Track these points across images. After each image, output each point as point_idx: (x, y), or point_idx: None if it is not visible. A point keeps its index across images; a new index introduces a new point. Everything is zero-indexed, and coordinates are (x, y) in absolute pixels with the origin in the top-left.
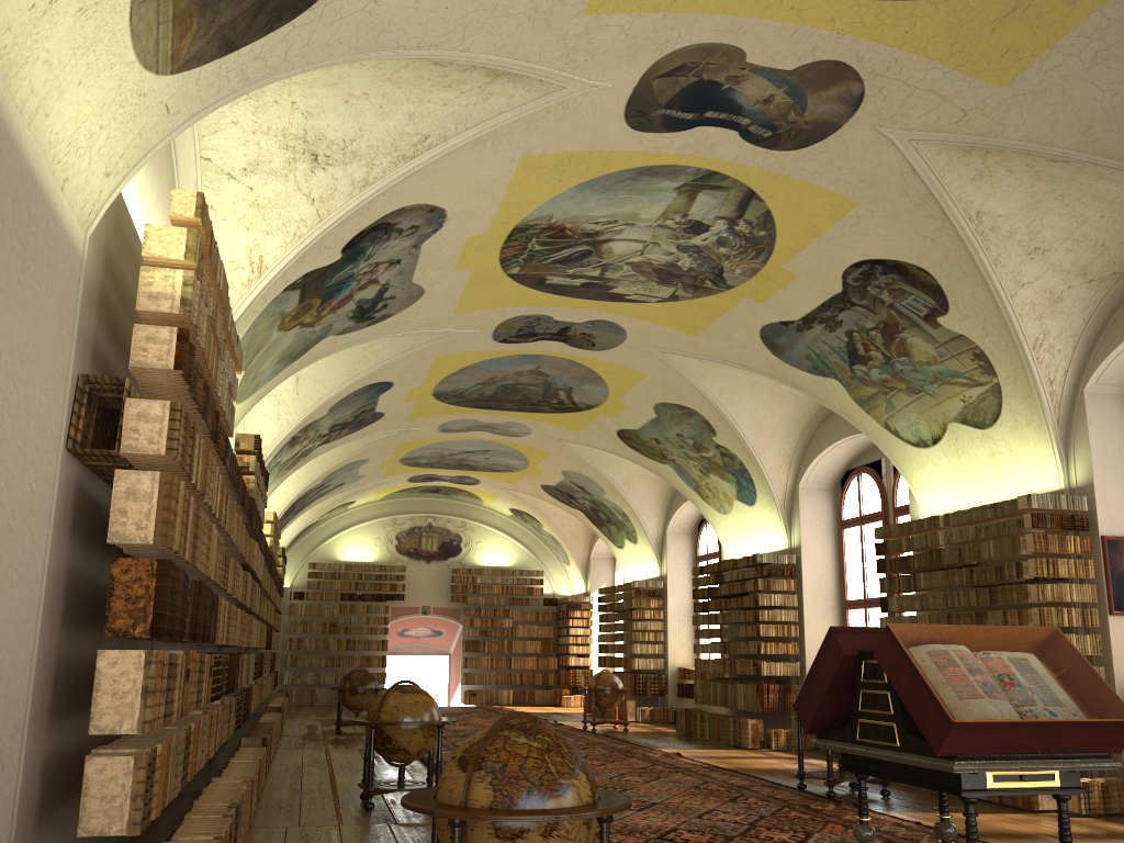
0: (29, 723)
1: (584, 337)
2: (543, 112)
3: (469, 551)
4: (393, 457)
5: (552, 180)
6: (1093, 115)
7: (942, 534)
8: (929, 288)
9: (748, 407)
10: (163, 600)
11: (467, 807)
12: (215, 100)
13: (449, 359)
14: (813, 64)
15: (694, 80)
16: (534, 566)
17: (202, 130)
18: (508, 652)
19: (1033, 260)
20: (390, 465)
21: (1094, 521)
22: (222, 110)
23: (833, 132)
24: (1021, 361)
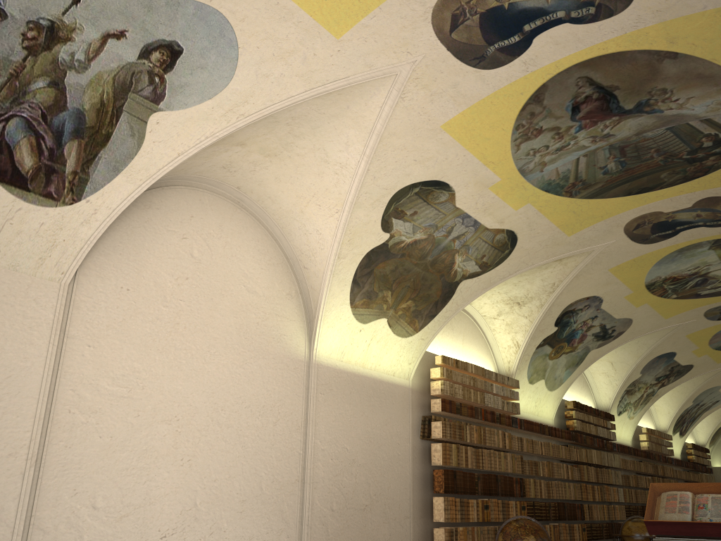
0: (419, 517)
1: None
2: (596, 258)
3: None
4: None
5: (637, 268)
6: None
7: None
8: None
9: None
10: (446, 481)
11: None
12: (439, 327)
13: (697, 334)
14: (697, 201)
15: (651, 224)
16: None
17: (476, 308)
18: None
19: None
20: None
21: None
22: (478, 302)
23: None
24: None
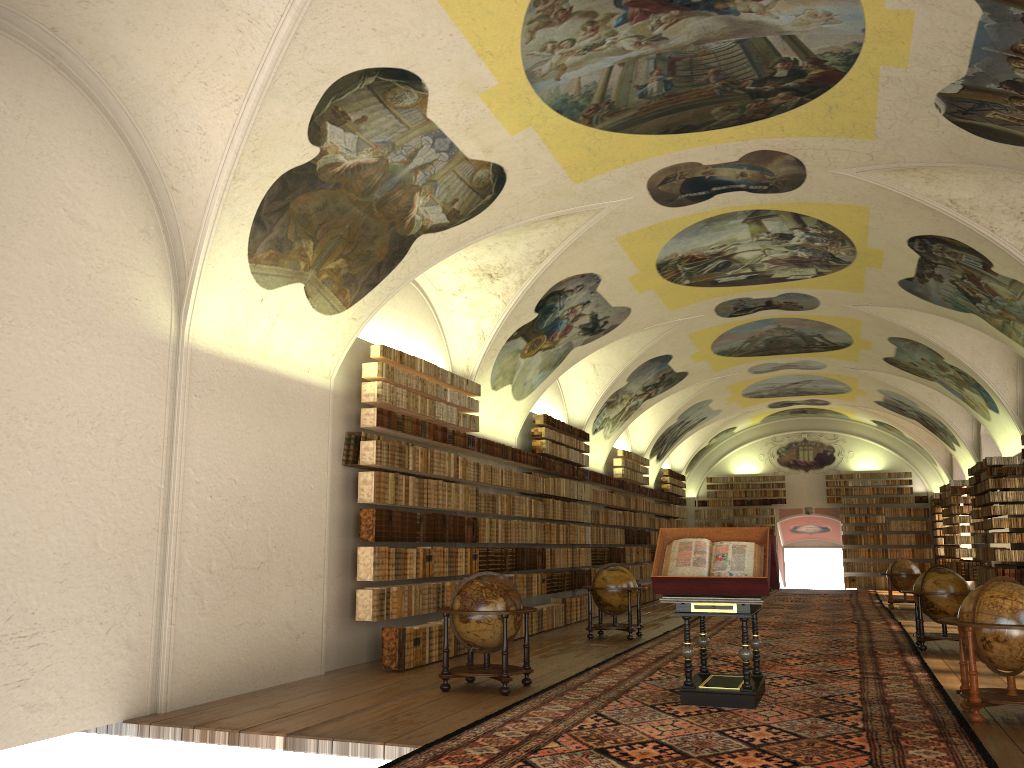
0: (336, 576)
1: (789, 304)
2: (604, 219)
3: (841, 459)
4: (733, 394)
5: (652, 240)
6: (944, 144)
7: None
8: (967, 249)
9: (954, 334)
10: (378, 526)
11: (452, 609)
12: (380, 302)
13: (701, 333)
14: (747, 155)
15: (683, 180)
16: (904, 469)
17: (430, 278)
18: (883, 544)
19: None
20: (738, 400)
21: None
22: (434, 269)
23: (804, 177)
24: None
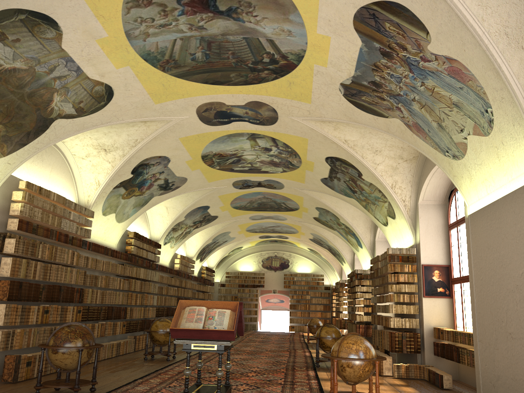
0: None
1: (269, 185)
2: (172, 127)
3: (292, 266)
4: (241, 230)
5: (199, 142)
6: (343, 110)
7: (380, 263)
8: (351, 166)
9: (345, 208)
10: (11, 291)
11: (48, 345)
12: (29, 156)
13: (225, 196)
14: (249, 102)
15: (215, 111)
16: (321, 273)
17: (68, 147)
18: (308, 310)
19: (377, 155)
20: (244, 233)
21: (420, 258)
22: (70, 142)
23: (277, 119)
24: (389, 193)
